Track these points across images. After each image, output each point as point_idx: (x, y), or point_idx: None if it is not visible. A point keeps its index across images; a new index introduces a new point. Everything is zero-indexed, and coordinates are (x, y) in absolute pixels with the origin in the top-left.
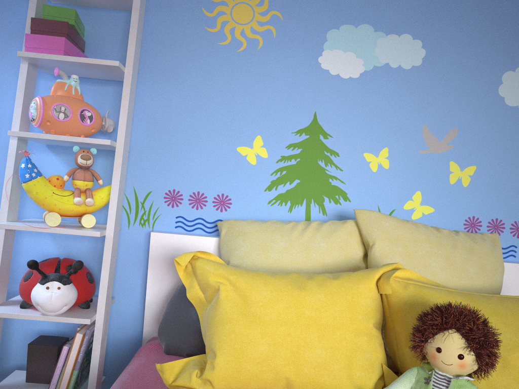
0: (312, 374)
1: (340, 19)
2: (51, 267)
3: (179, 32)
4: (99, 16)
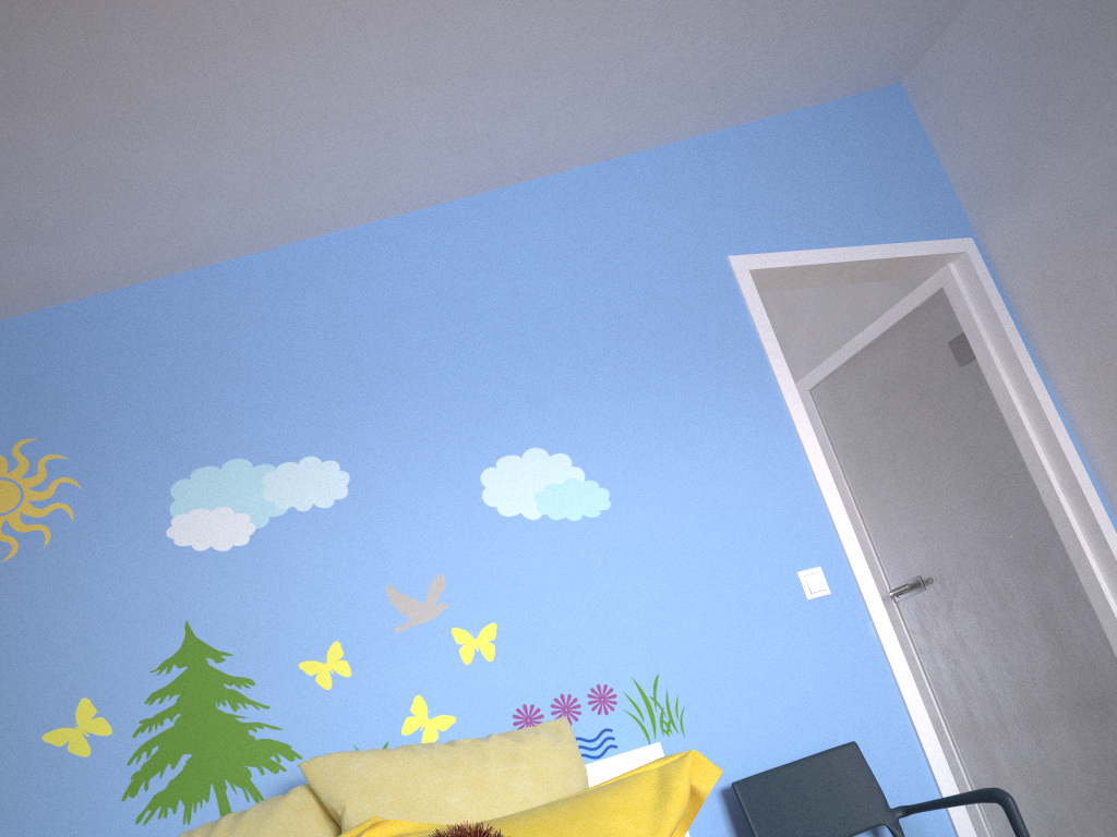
0: None
1: (188, 462)
2: None
3: None
4: None
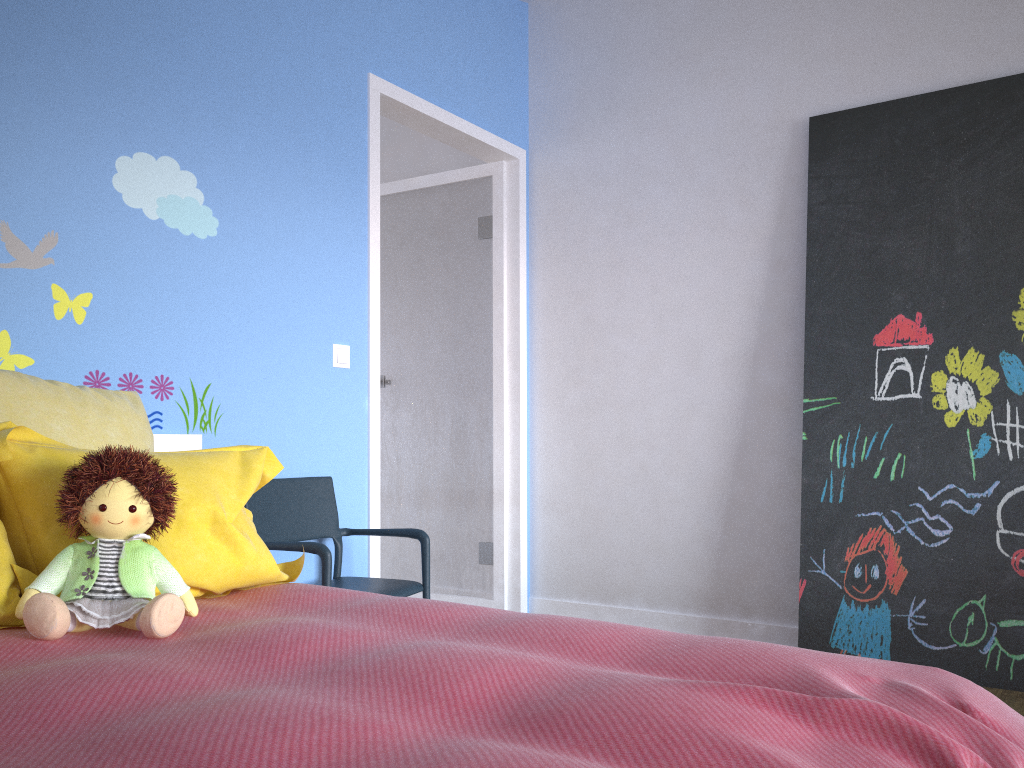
0: None
1: None
2: None
3: None
4: None
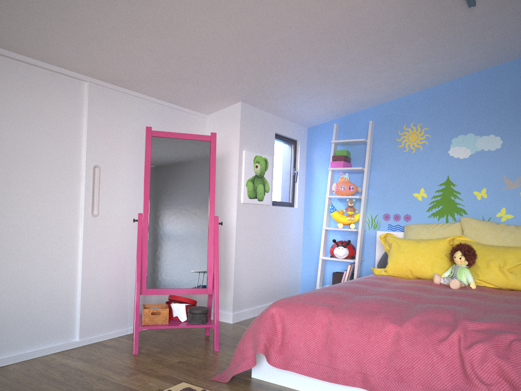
0: (418, 268)
1: (457, 133)
2: (339, 242)
3: (386, 149)
4: (355, 147)
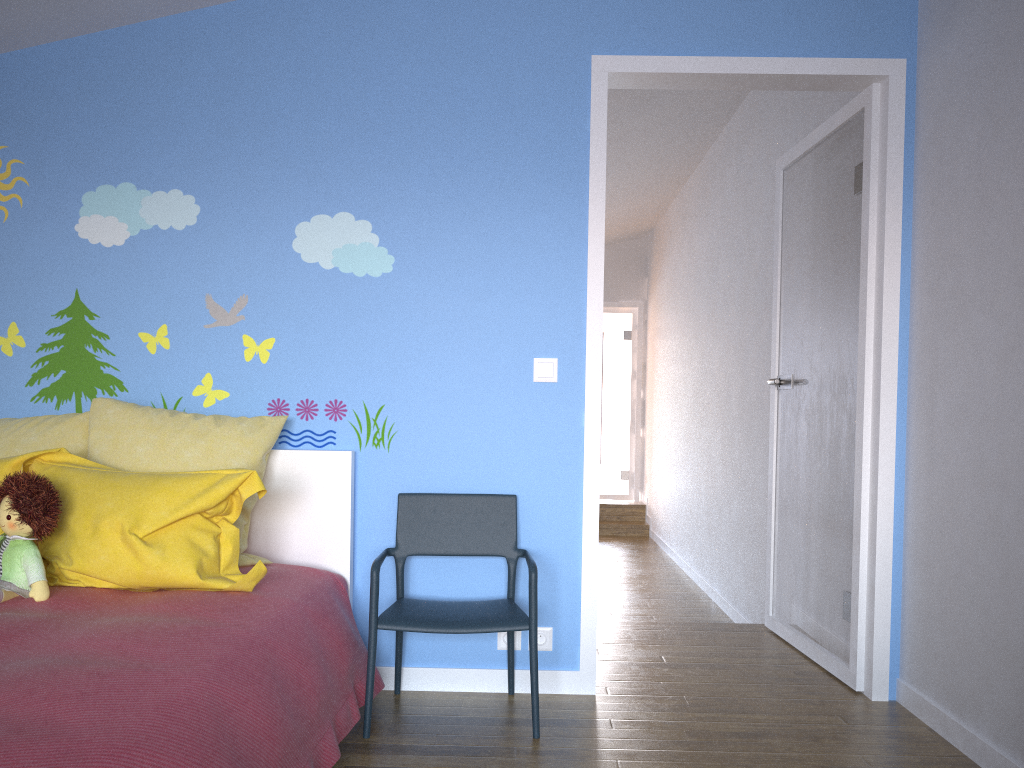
0: None
1: (96, 179)
2: None
3: None
4: None
